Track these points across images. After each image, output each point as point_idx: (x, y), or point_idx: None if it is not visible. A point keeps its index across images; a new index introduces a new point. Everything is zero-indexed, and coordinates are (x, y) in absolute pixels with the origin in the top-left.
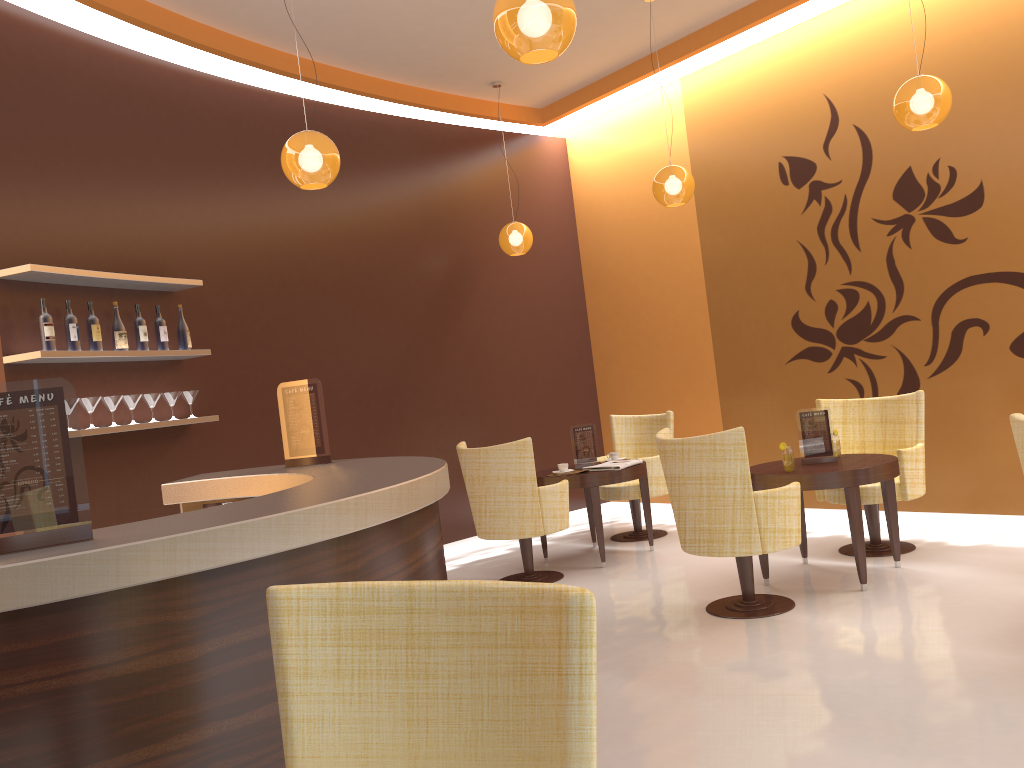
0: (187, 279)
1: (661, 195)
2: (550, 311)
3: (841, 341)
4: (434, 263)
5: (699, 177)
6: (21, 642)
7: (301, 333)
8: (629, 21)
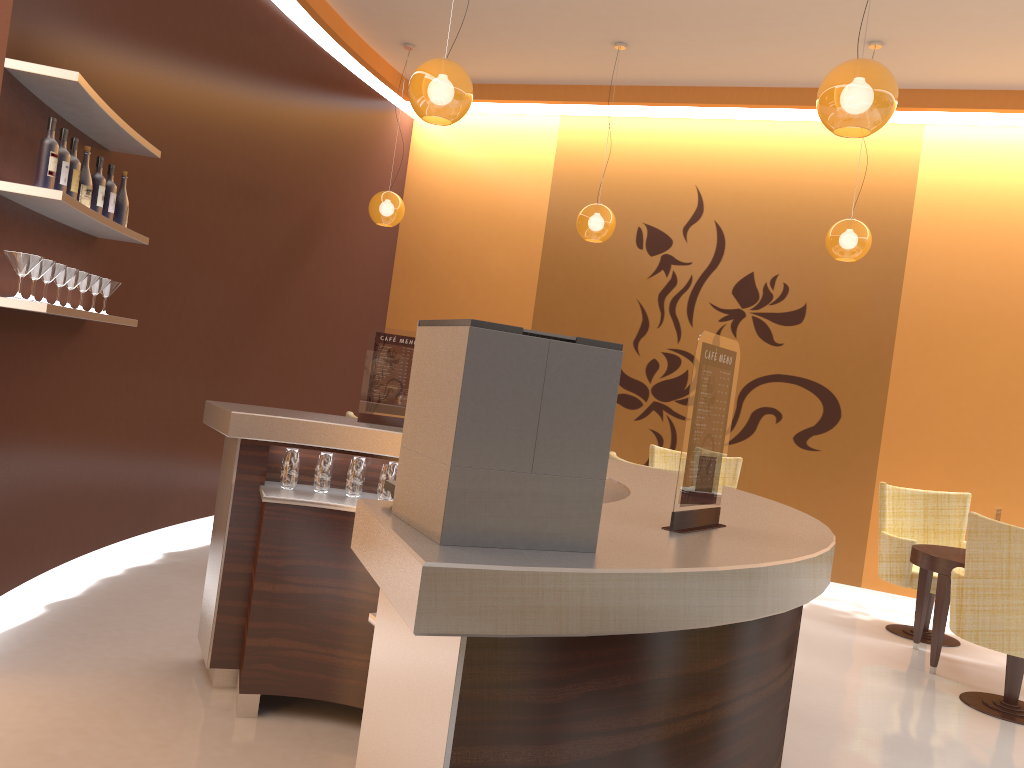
0: (152, 146)
1: (589, 228)
2: (365, 287)
3: (654, 396)
4: (296, 204)
5: (555, 211)
6: (772, 640)
7: (185, 241)
8: (579, 54)
